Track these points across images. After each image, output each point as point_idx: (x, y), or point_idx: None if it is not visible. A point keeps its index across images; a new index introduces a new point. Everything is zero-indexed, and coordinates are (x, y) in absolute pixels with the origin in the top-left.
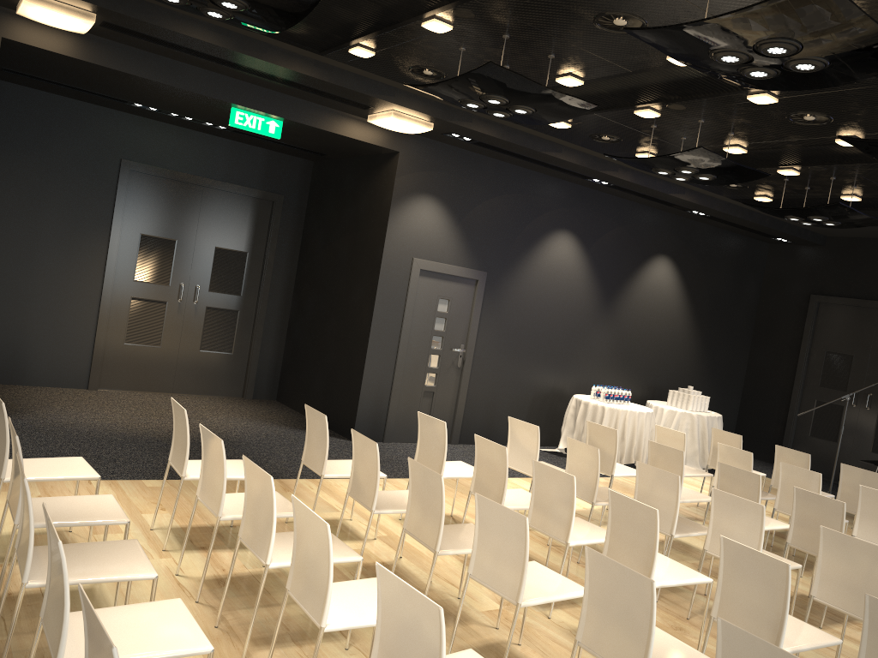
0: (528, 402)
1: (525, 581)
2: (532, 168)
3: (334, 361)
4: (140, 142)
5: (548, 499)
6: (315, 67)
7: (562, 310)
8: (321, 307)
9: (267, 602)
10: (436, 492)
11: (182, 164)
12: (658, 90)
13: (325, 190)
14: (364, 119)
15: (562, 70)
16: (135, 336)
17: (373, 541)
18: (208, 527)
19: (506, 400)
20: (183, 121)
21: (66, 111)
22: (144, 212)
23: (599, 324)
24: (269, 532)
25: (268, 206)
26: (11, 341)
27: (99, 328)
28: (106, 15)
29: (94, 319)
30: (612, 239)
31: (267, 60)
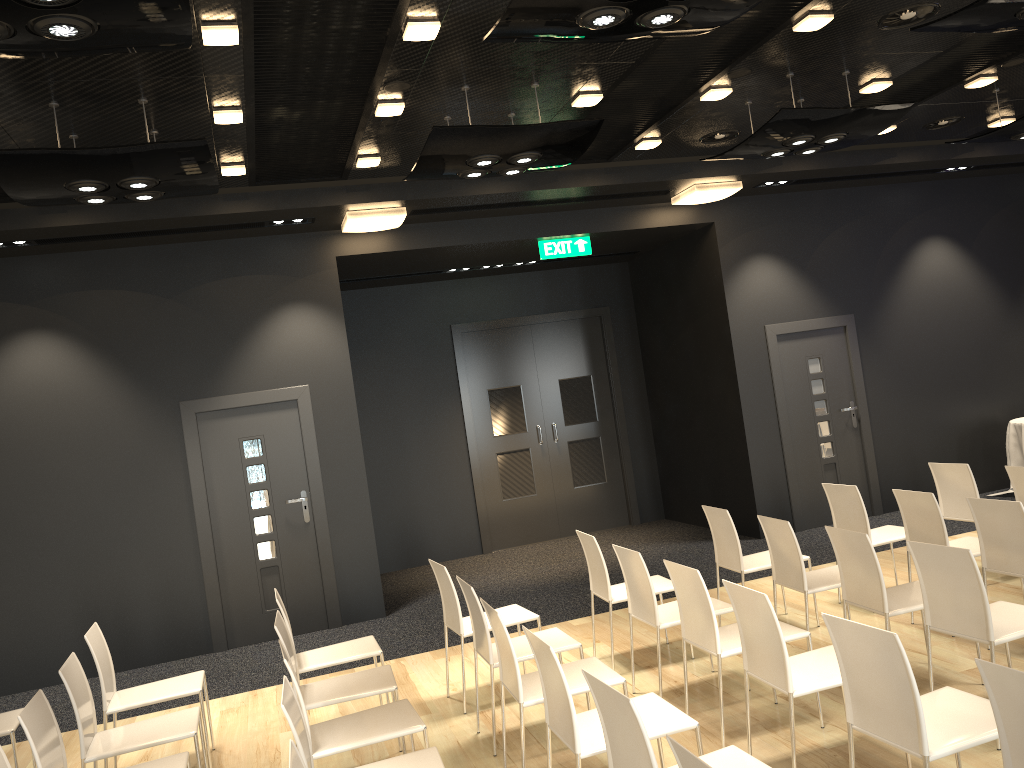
0: (954, 444)
1: (990, 616)
2: (867, 184)
3: (714, 460)
4: (462, 303)
5: (999, 536)
6: (606, 175)
7: (959, 328)
8: (682, 407)
9: (728, 701)
10: (866, 552)
11: (504, 311)
12: (982, 55)
13: (648, 287)
14: (668, 203)
15: (863, 80)
16: (510, 490)
17: (817, 628)
18: (646, 648)
19: (925, 449)
20: (495, 269)
21: (393, 299)
22: (484, 368)
23: (1015, 329)
24: (711, 624)
25: (597, 322)
26: (406, 525)
27: (477, 491)
28: (414, 205)
29: (470, 484)
30: (996, 226)
31: (560, 187)
